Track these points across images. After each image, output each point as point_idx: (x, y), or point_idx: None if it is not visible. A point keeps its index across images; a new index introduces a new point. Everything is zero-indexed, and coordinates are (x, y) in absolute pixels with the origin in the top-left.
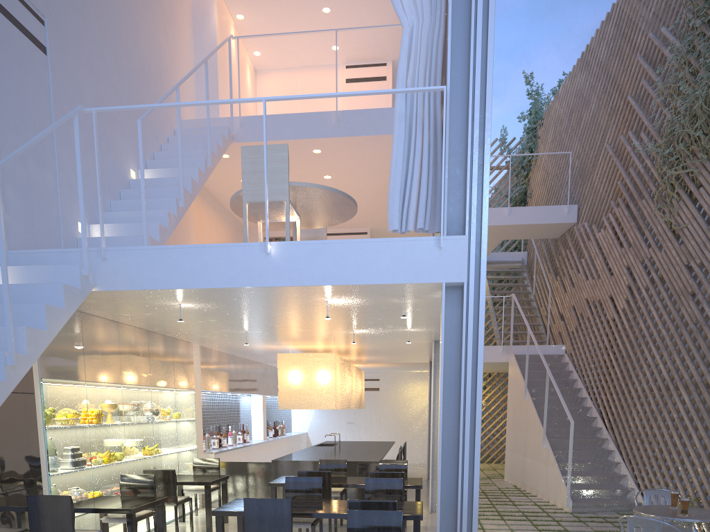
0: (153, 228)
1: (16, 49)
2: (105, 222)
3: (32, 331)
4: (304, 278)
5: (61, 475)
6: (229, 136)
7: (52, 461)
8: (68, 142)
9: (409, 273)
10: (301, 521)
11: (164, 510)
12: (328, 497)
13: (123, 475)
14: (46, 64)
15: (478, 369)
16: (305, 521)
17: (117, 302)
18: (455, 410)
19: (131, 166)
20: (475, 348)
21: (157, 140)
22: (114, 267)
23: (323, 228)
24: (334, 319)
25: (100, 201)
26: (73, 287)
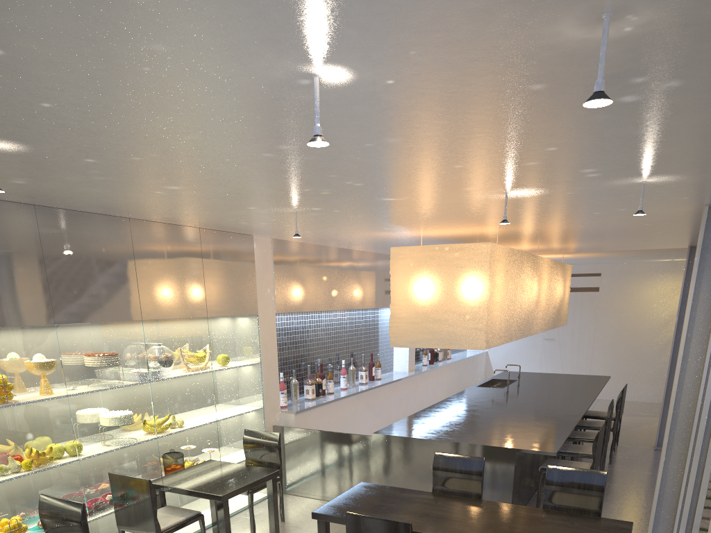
0: None
1: None
2: None
3: None
4: None
5: None
6: None
7: None
8: None
9: None
10: None
11: None
12: None
13: (43, 497)
14: None
15: None
16: None
17: None
18: None
19: None
20: None
21: None
22: None
23: None
24: (428, 162)
25: None
26: None
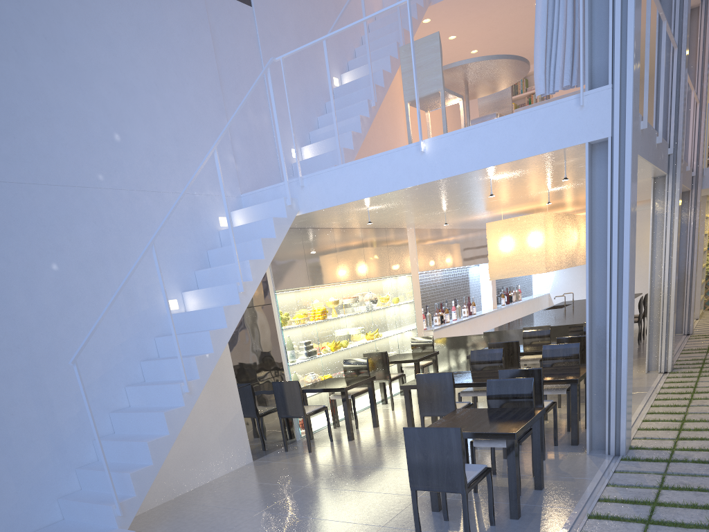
0: (347, 138)
1: (228, 15)
2: (313, 140)
3: (254, 262)
4: (454, 168)
5: (297, 364)
6: (424, 2)
7: (289, 355)
8: (276, 79)
9: (551, 140)
10: (479, 390)
11: (373, 386)
12: (516, 366)
13: (345, 360)
14: (252, 15)
15: (624, 228)
16: (483, 390)
17: (320, 217)
18: (606, 273)
19: (333, 74)
20: (622, 206)
21: (357, 34)
22: (309, 191)
23: (507, 87)
24: (515, 187)
25: (293, 138)
26: (281, 217)
